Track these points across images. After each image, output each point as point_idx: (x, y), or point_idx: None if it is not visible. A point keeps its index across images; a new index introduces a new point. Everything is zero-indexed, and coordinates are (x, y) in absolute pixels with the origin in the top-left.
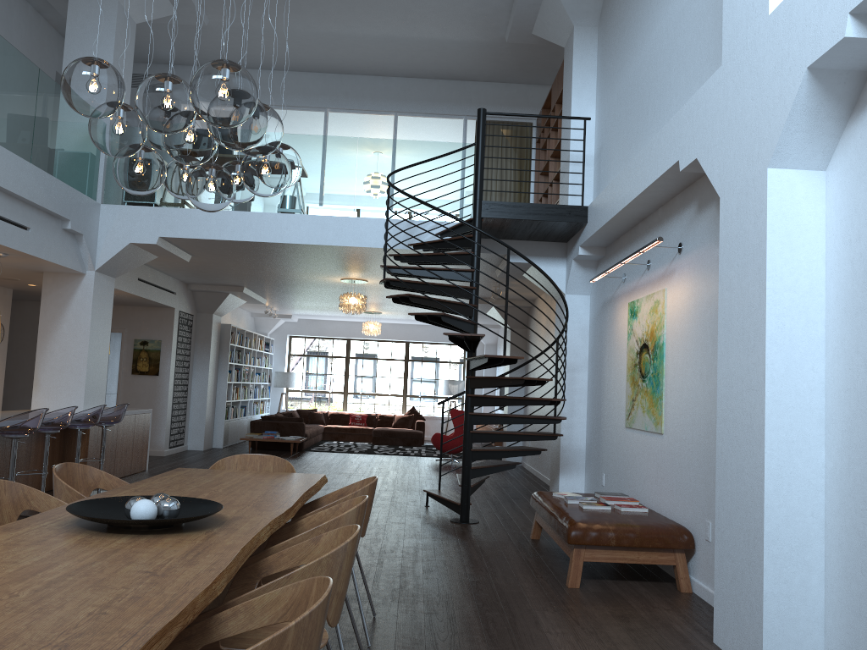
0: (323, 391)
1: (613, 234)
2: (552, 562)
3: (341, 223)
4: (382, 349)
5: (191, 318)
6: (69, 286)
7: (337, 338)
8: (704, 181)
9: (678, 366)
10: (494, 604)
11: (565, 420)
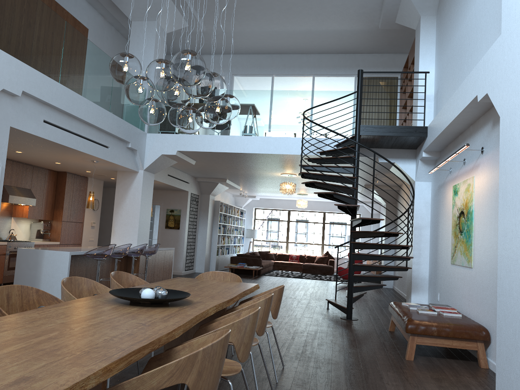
0: (274, 241)
1: (443, 143)
2: (399, 344)
3: (278, 140)
4: (309, 216)
5: (198, 197)
6: (130, 178)
7: (282, 210)
8: None
9: (481, 225)
10: (357, 366)
11: (415, 259)
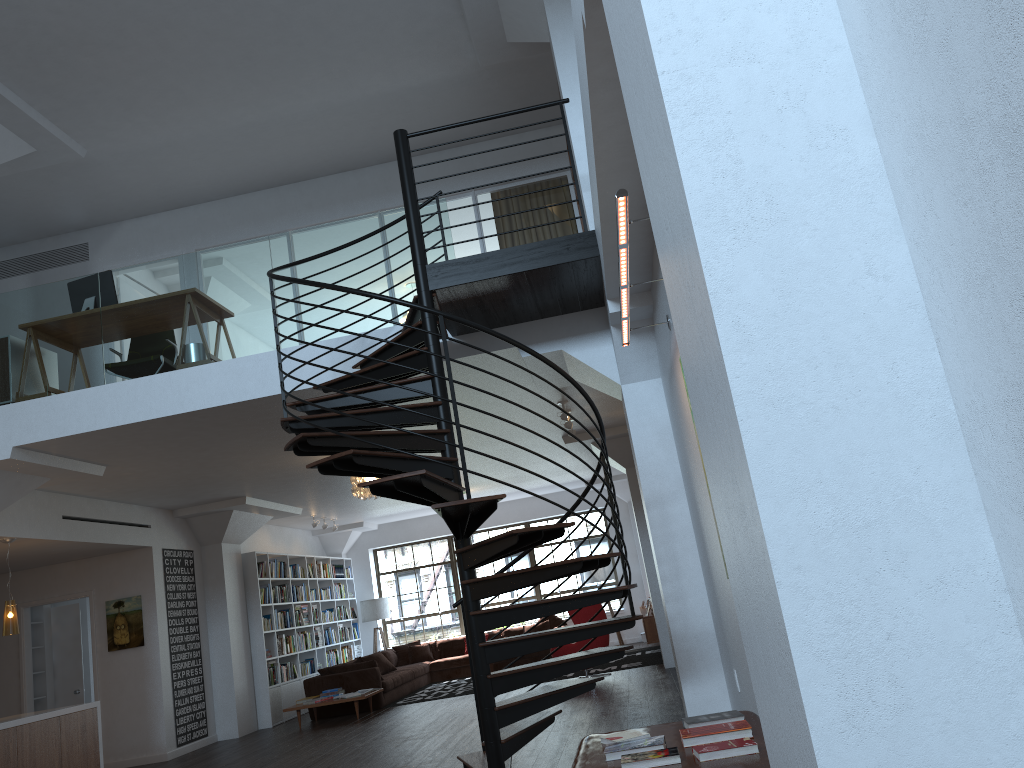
0: (430, 613)
1: (635, 257)
2: None
3: (263, 362)
4: None
5: (190, 555)
6: None
7: (434, 539)
8: None
9: None
10: None
11: (668, 587)
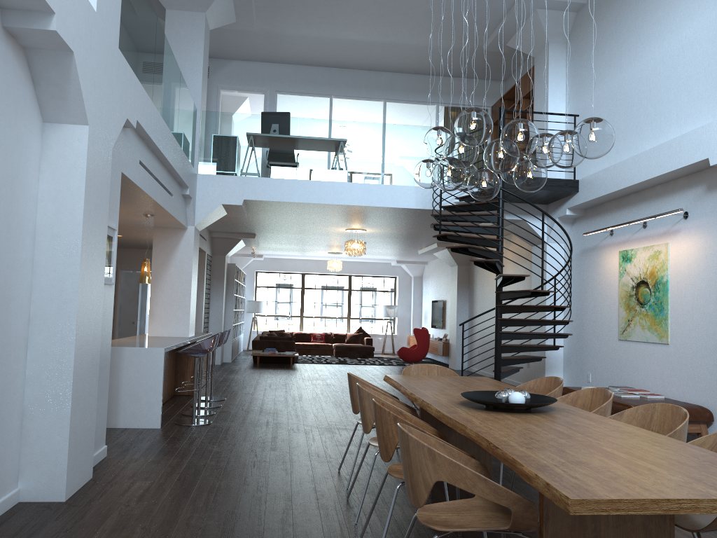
0: (283, 315)
1: (602, 200)
2: None
3: (382, 189)
4: (330, 281)
5: (211, 259)
6: (175, 238)
7: (294, 273)
8: (714, 171)
9: (686, 297)
10: None
11: None
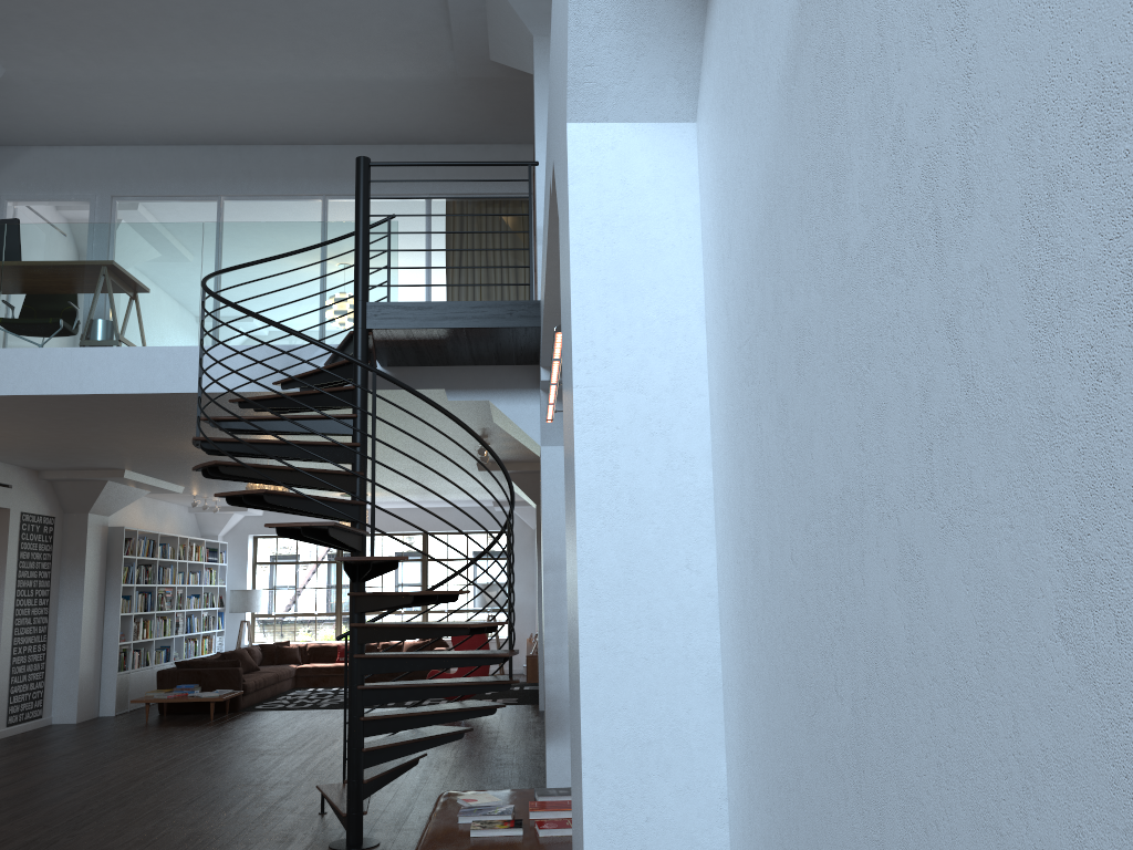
0: (305, 613)
1: None
2: None
3: (177, 356)
4: (389, 547)
5: (51, 522)
6: None
7: None
8: None
9: None
10: None
11: (550, 650)
